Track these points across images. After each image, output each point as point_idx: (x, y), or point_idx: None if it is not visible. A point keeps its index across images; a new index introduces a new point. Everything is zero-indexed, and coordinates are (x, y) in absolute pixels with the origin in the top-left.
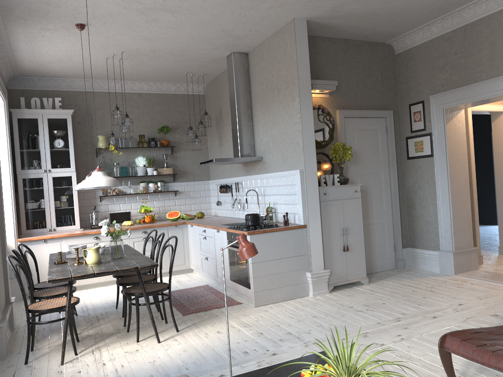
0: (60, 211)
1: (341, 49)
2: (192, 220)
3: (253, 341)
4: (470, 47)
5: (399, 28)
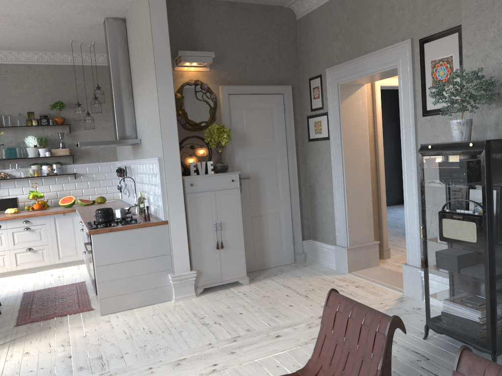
0: None
1: (226, 14)
2: (87, 206)
3: (49, 370)
4: (361, 12)
5: None
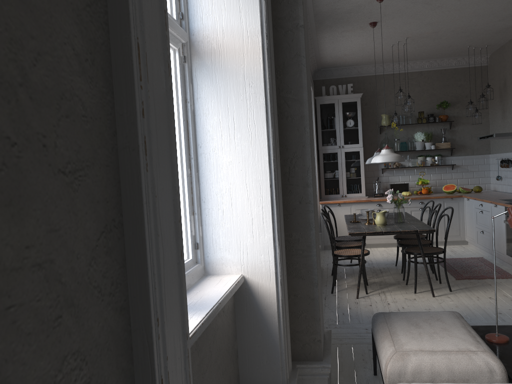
0: (349, 180)
1: None
2: (468, 193)
3: None
4: None
5: None
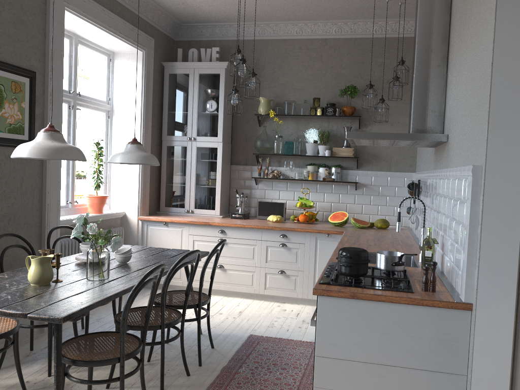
0: (200, 190)
1: None
2: (361, 230)
3: None
4: None
5: None
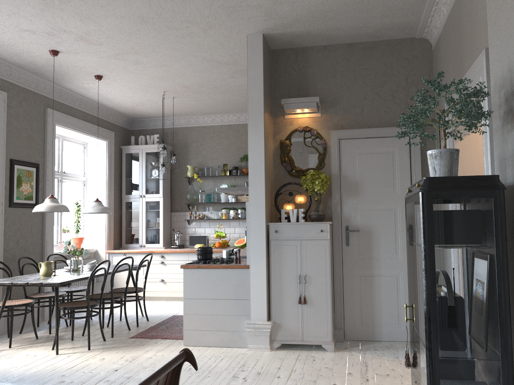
0: (149, 230)
1: (343, 56)
2: None
3: (91, 375)
4: (461, 26)
5: (398, 17)
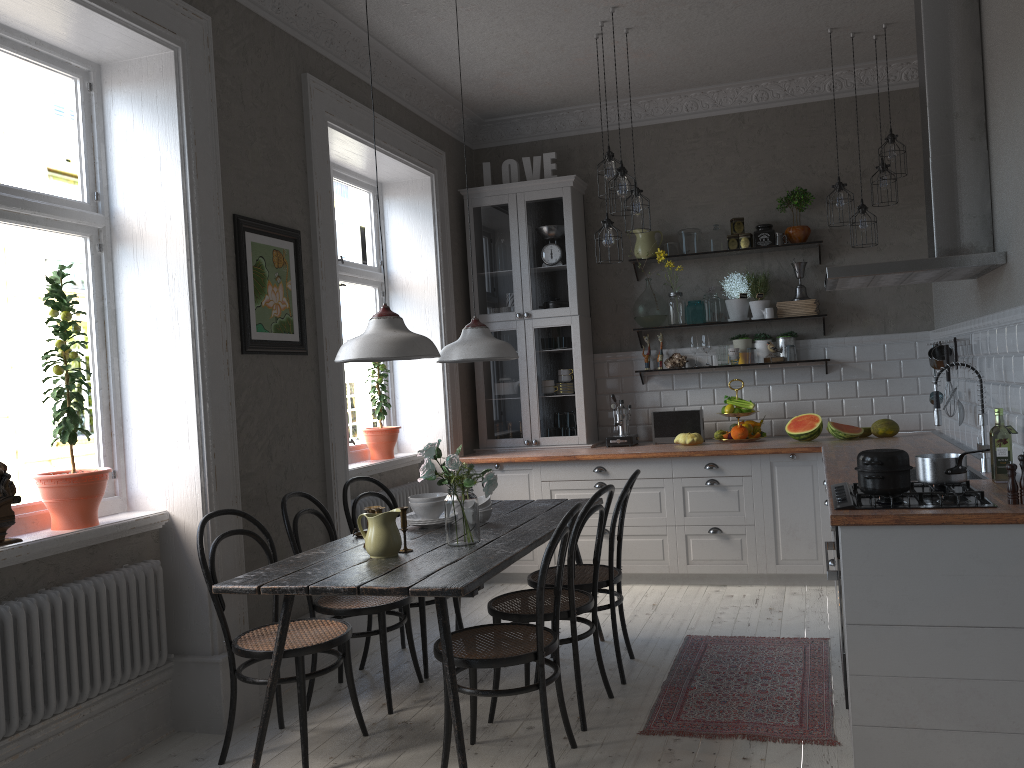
0: (548, 403)
1: None
2: (849, 441)
3: None
4: None
5: None
